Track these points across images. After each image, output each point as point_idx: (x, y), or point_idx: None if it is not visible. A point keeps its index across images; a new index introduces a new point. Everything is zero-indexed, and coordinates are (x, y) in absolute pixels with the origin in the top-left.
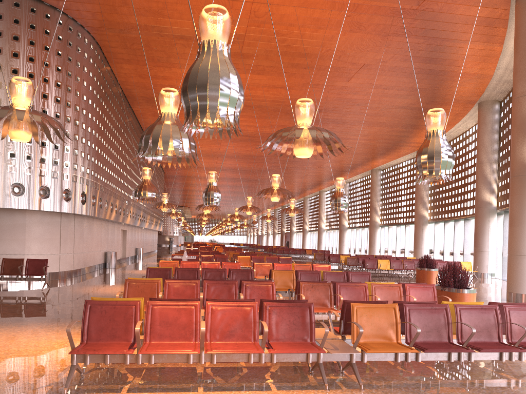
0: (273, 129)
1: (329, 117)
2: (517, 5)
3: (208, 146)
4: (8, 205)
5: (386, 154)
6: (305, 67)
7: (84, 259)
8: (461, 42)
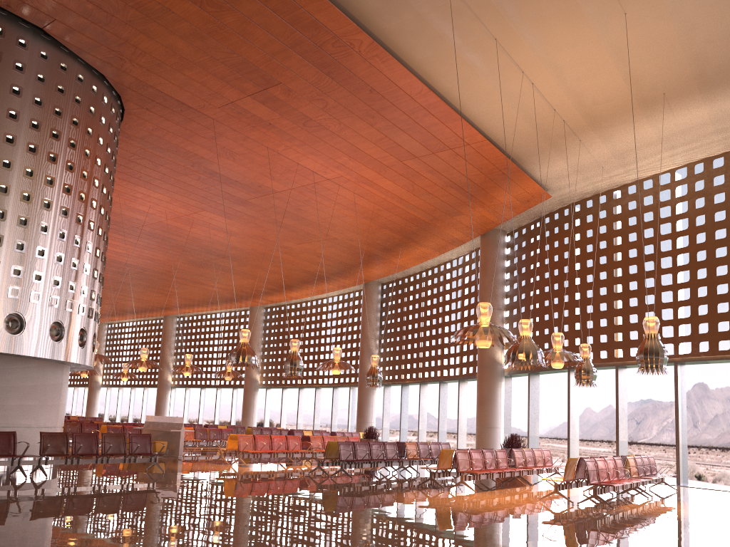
0: (134, 259)
1: (223, 263)
2: (485, 240)
3: None
4: (75, 359)
5: (217, 304)
6: (282, 226)
7: None
8: (421, 245)
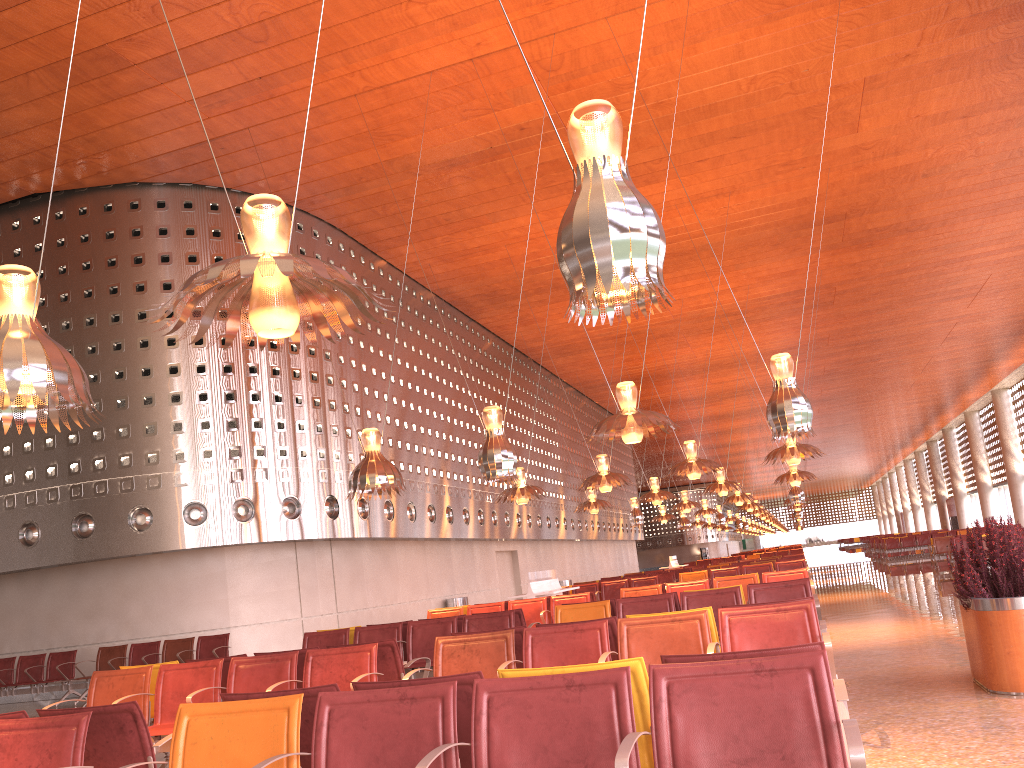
0: (771, 285)
1: (876, 224)
2: None
3: (668, 355)
4: (182, 544)
5: None
6: (734, 134)
7: (373, 621)
8: None
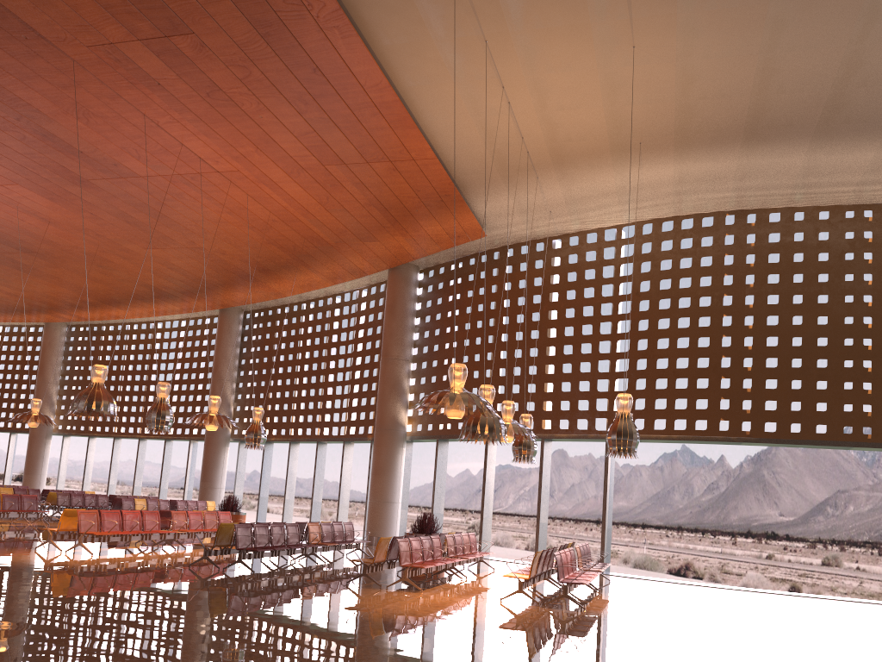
0: None
1: (24, 260)
2: (395, 276)
3: None
4: None
5: None
6: (131, 222)
7: None
8: (313, 271)
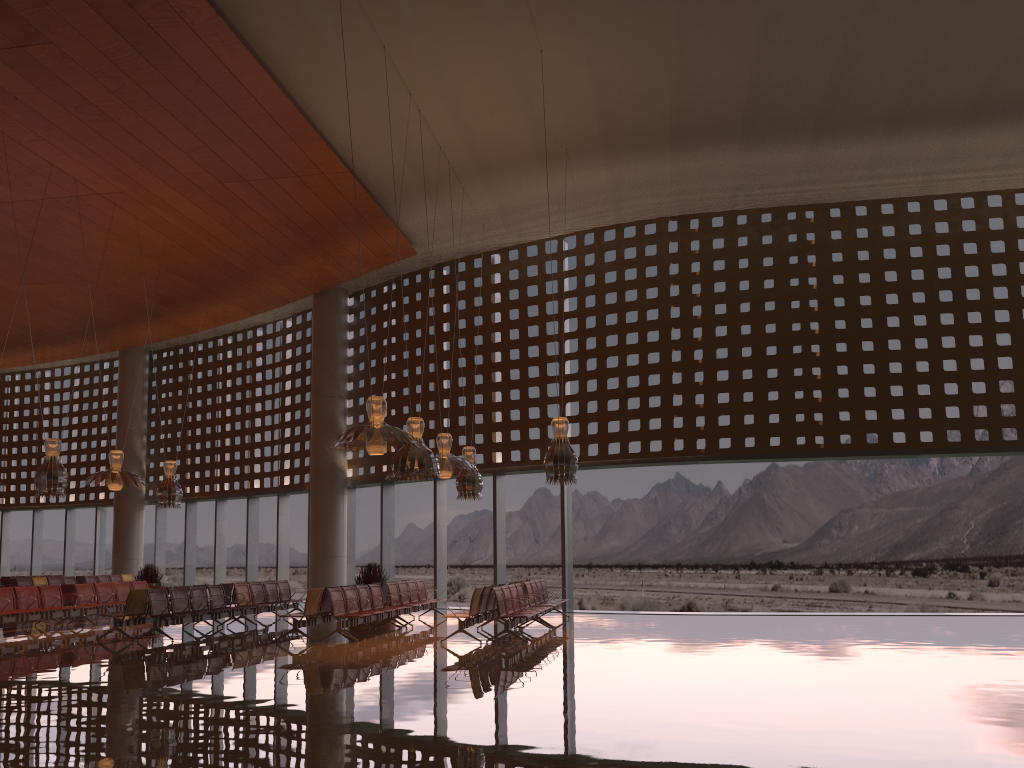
0: None
1: None
2: (321, 302)
3: None
4: None
5: None
6: None
7: None
8: (226, 301)
